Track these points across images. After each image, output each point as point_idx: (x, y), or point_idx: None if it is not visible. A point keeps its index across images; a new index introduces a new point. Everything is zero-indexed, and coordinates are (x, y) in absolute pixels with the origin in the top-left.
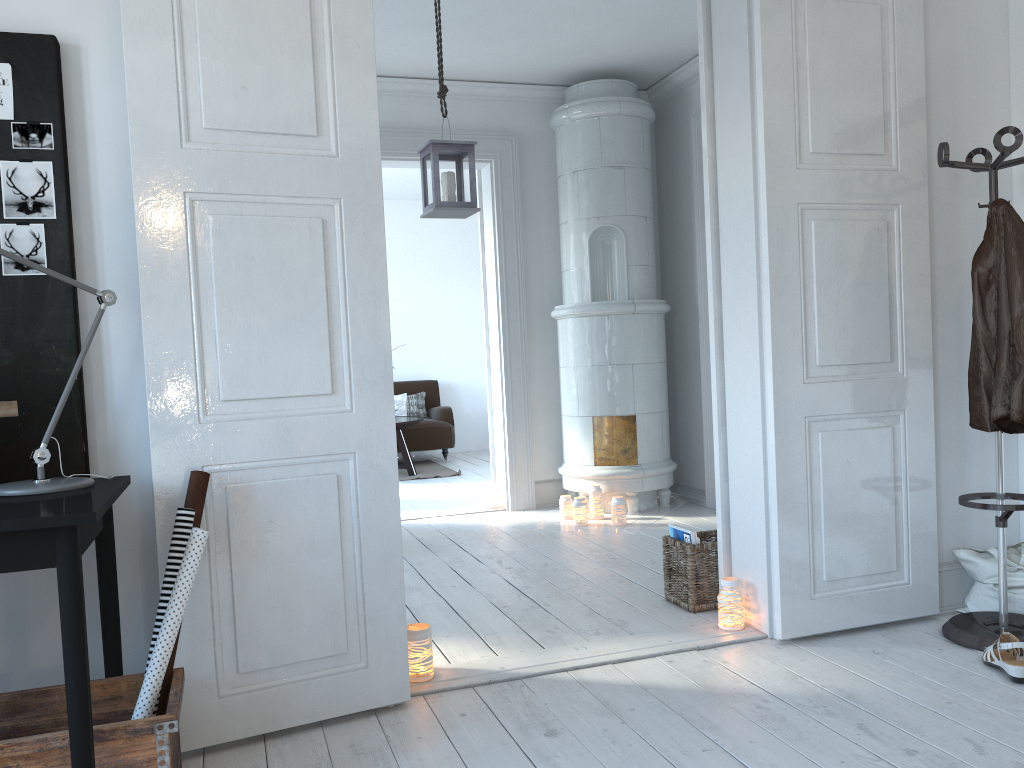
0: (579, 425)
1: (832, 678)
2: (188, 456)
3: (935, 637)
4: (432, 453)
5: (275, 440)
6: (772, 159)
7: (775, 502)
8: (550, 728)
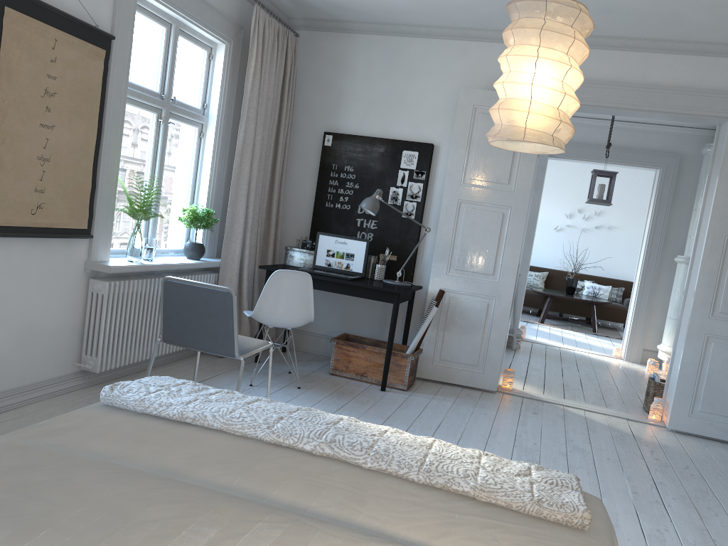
0: (671, 323)
1: (668, 442)
2: (440, 284)
3: None
4: (622, 325)
5: (469, 286)
6: (715, 214)
7: (679, 367)
8: (536, 412)
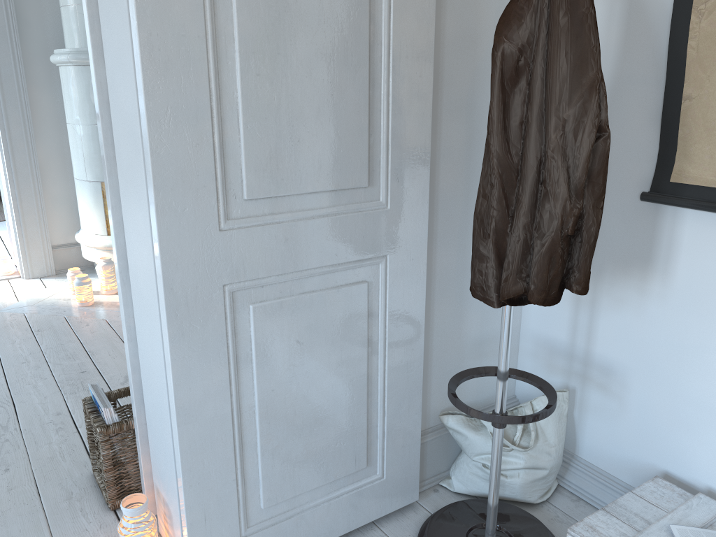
0: (88, 191)
1: None
2: None
3: None
4: None
5: None
6: None
7: (175, 423)
8: None
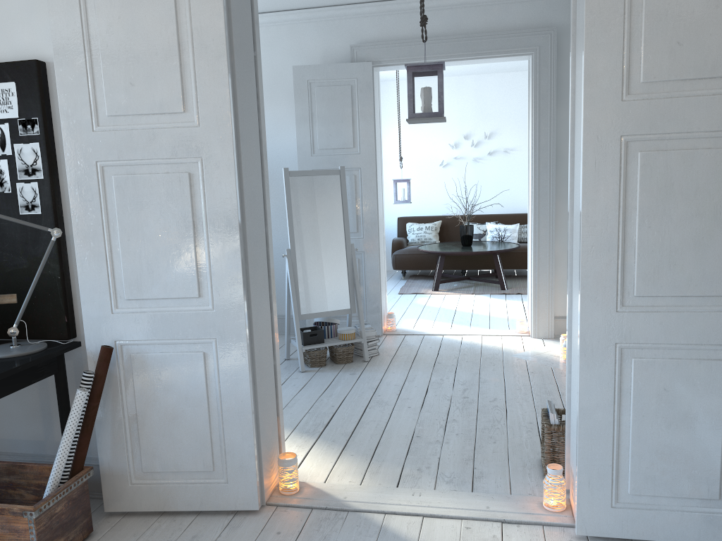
0: None
1: None
2: (106, 334)
3: None
4: None
5: (160, 327)
6: (592, 93)
7: (577, 416)
8: None
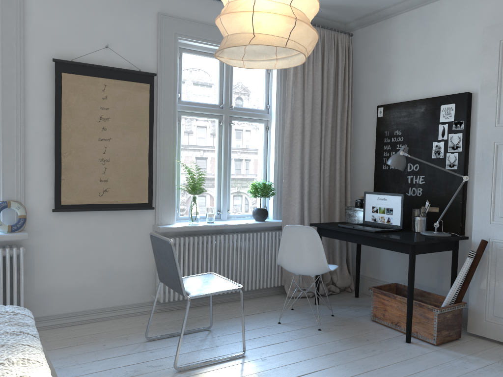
0: None
1: None
2: (484, 234)
3: None
4: None
5: None
6: None
7: None
8: None
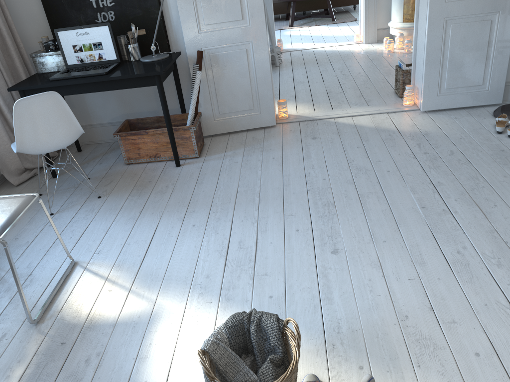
0: (397, 2)
1: (427, 127)
2: (196, 45)
3: (489, 113)
4: (351, 6)
5: (224, 38)
6: None
7: (425, 56)
8: (314, 137)
